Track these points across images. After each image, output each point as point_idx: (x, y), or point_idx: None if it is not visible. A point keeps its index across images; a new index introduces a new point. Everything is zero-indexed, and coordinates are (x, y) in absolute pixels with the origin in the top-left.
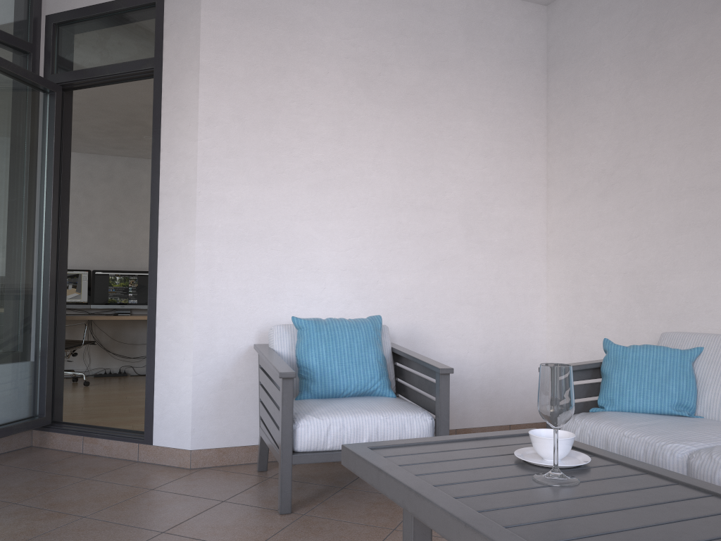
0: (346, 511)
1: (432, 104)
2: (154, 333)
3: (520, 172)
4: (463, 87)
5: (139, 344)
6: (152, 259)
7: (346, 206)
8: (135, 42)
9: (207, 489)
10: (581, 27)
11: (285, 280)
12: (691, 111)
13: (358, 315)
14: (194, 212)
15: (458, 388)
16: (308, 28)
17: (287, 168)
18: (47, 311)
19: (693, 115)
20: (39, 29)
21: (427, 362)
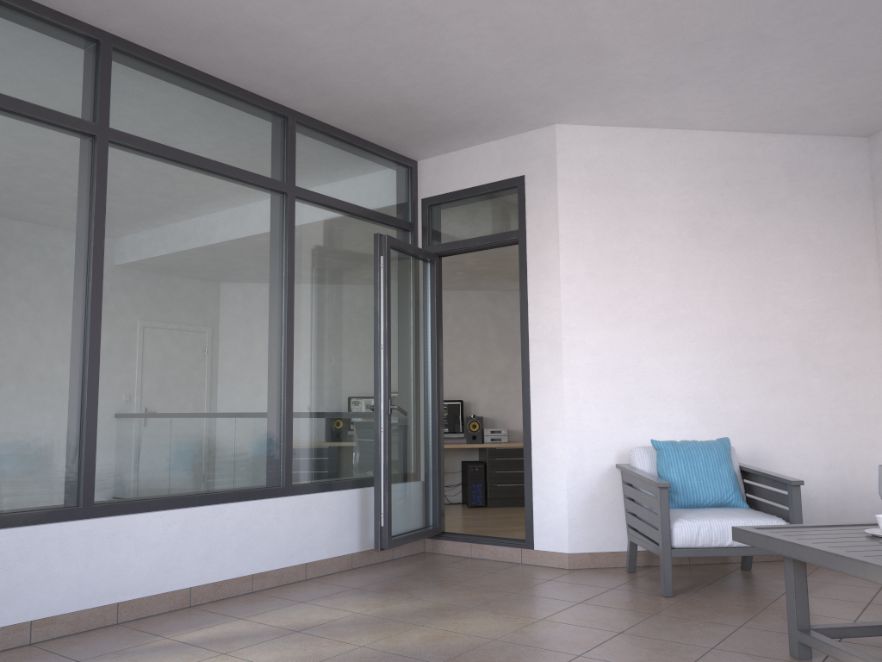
0: (718, 597)
1: (759, 243)
2: (530, 455)
3: (852, 298)
4: (788, 224)
5: (450, 472)
6: (525, 394)
7: (686, 341)
8: (500, 217)
9: (593, 581)
10: None
11: (637, 408)
12: None
13: (703, 437)
14: (561, 354)
15: (804, 505)
16: (644, 192)
17: (633, 312)
18: (436, 439)
19: None
20: (417, 210)
21: (778, 476)
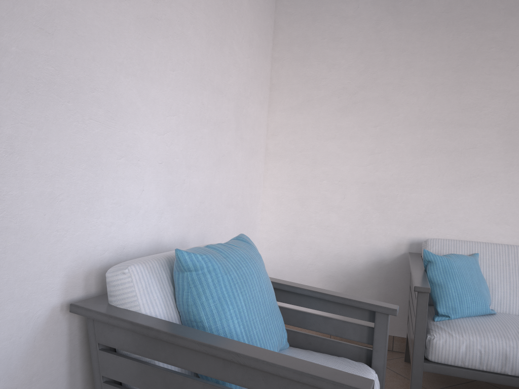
0: None
1: None
2: None
3: (261, 71)
4: None
5: None
6: None
7: (167, 67)
8: None
9: None
10: None
11: (104, 176)
12: (444, 57)
13: (168, 228)
14: None
15: None
16: None
17: None
18: None
19: (446, 61)
20: None
21: (354, 299)
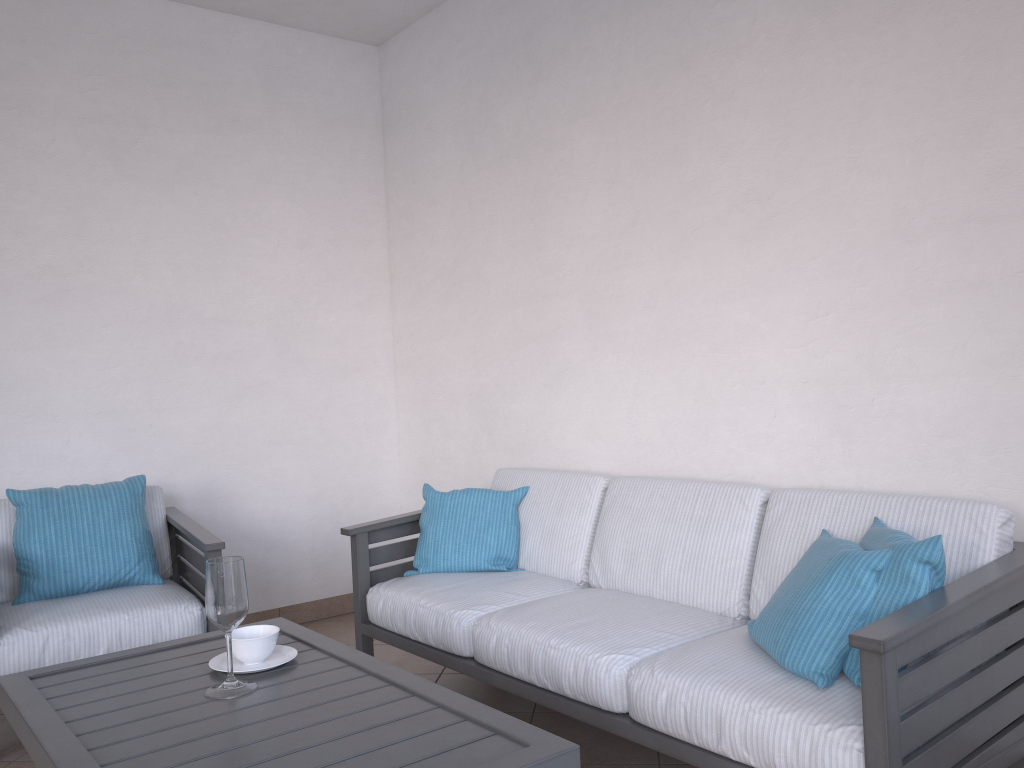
0: None
1: (220, 180)
2: None
3: (353, 266)
4: (265, 156)
5: None
6: None
7: (95, 326)
8: None
9: None
10: (415, 81)
11: (4, 435)
12: (521, 201)
13: (124, 473)
14: None
15: (280, 554)
16: (17, 77)
17: None
18: None
19: (523, 206)
20: None
21: (196, 536)
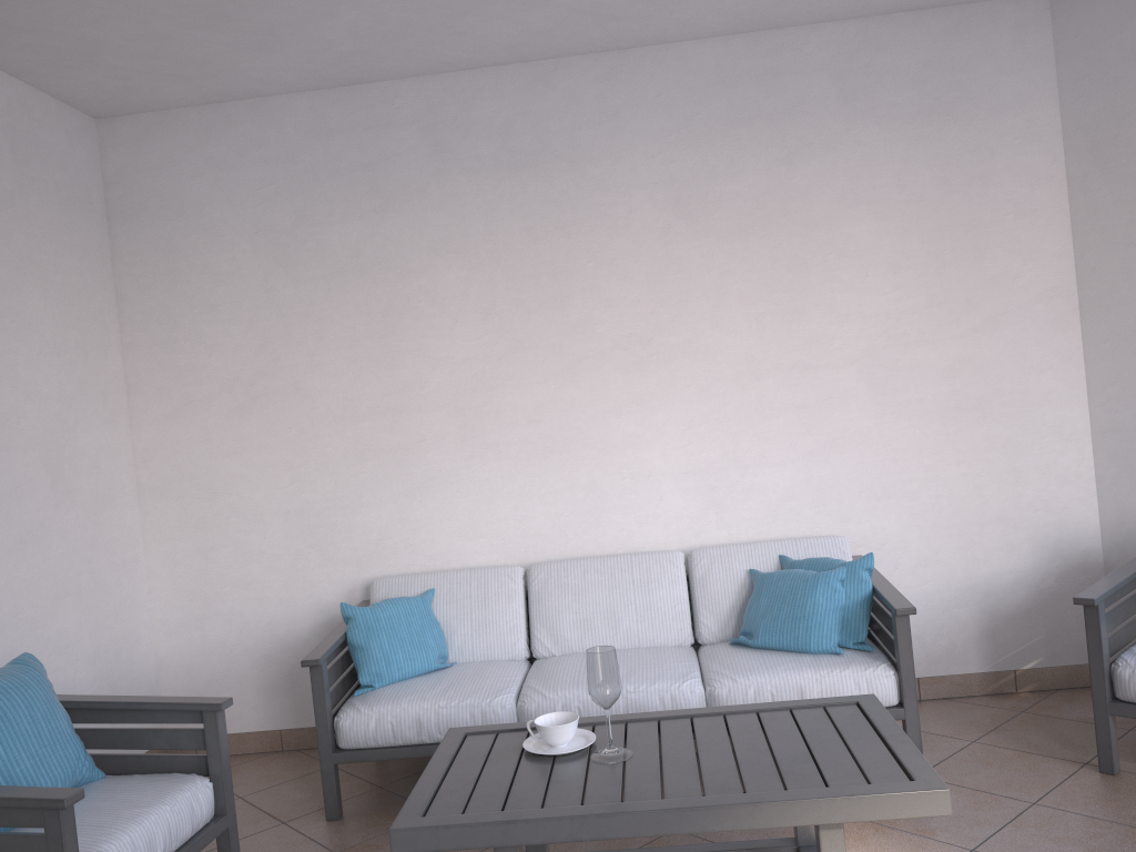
0: None
1: None
2: None
3: (99, 376)
4: (20, 240)
5: None
6: None
7: None
8: None
9: None
10: (175, 173)
11: None
12: (364, 320)
13: None
14: None
15: None
16: None
17: None
18: None
19: (367, 324)
20: None
21: (177, 701)
